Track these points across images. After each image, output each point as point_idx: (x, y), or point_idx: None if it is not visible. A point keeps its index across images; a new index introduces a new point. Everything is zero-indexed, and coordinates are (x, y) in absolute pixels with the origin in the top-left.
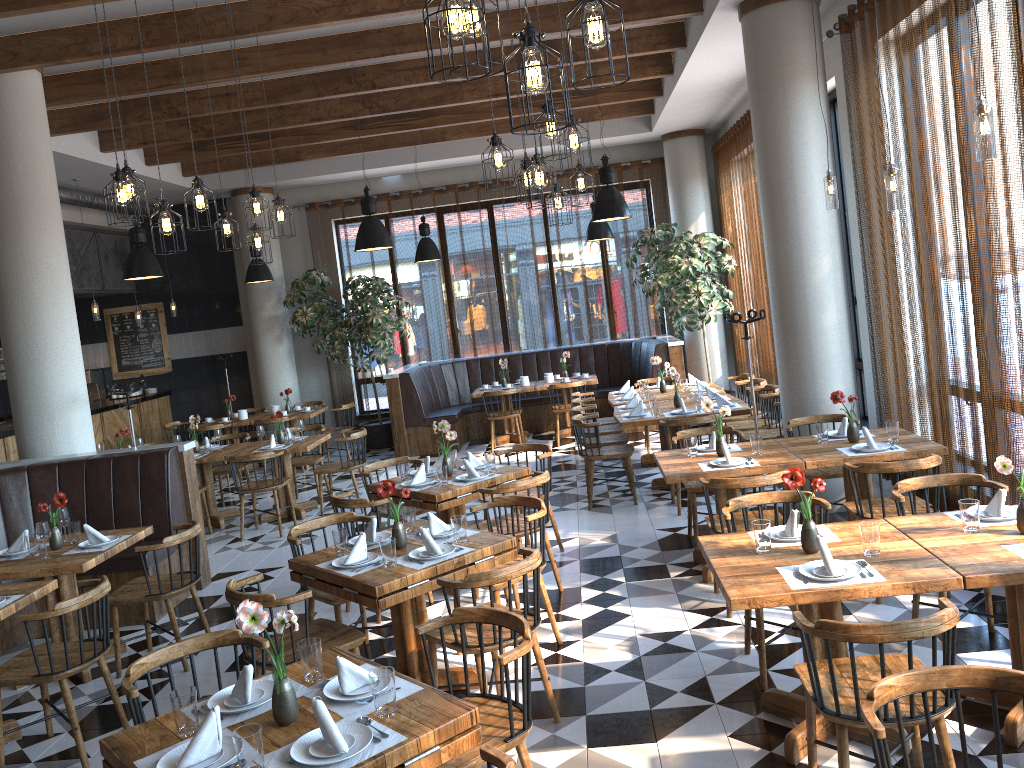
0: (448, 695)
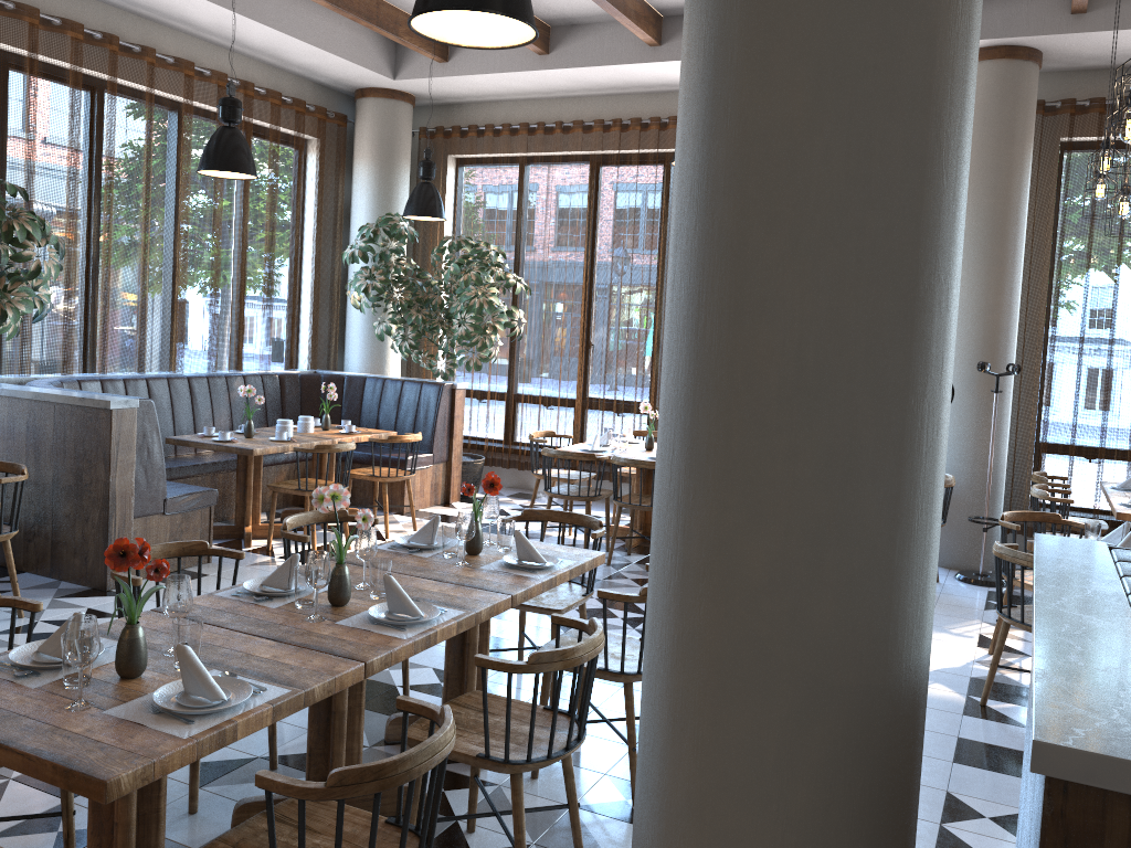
0: None
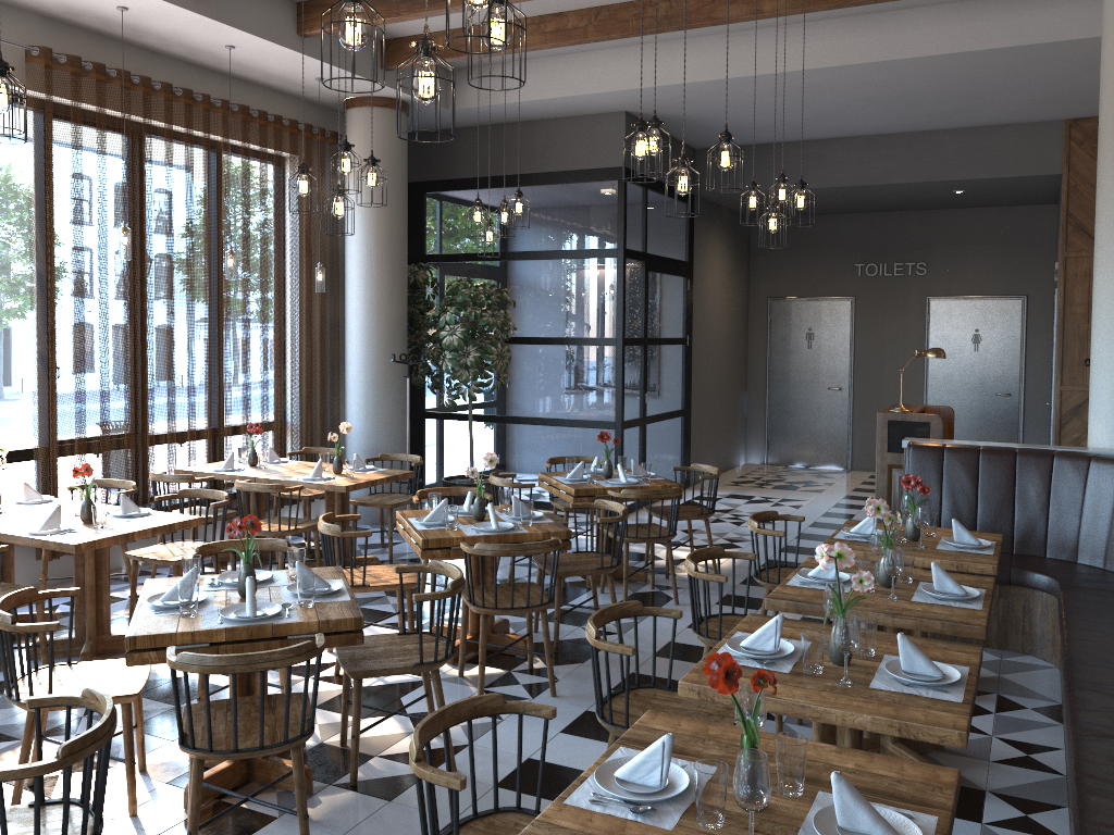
0: (401, 515)
